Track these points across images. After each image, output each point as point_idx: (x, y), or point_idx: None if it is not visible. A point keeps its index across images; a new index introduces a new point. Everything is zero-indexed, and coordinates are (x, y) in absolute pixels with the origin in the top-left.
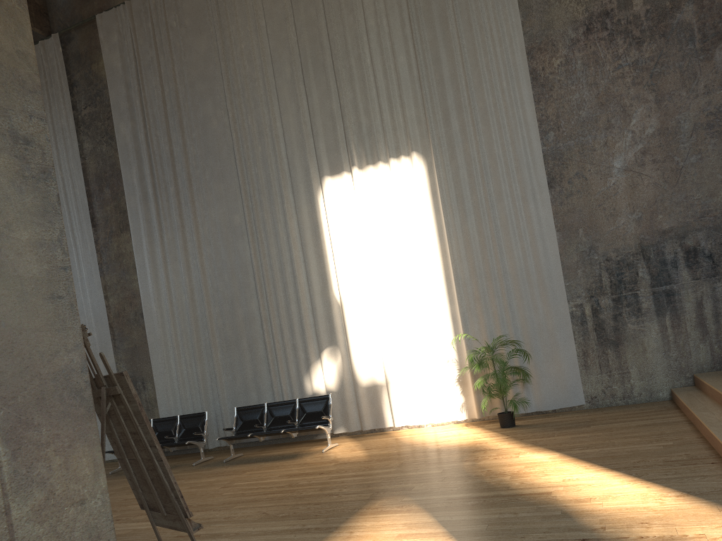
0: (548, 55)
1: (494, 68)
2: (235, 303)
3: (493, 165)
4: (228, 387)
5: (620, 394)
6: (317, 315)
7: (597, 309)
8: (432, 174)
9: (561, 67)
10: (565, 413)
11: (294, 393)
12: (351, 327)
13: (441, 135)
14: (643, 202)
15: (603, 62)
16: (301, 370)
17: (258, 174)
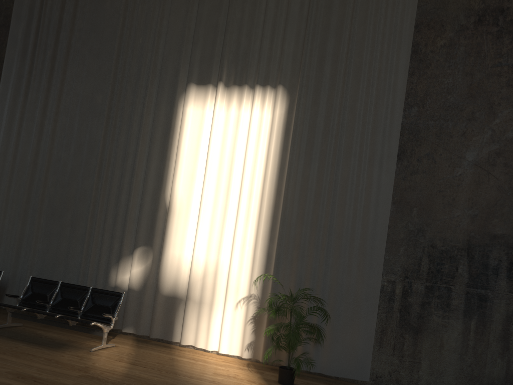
0: (435, 33)
1: (380, 29)
2: (71, 177)
3: (351, 121)
4: (40, 254)
5: (406, 382)
6: (142, 213)
7: (408, 291)
8: (291, 112)
9: (443, 48)
10: (347, 384)
11: (98, 280)
12: (170, 234)
13: (311, 78)
14: (483, 201)
15: (484, 55)
16: (111, 260)
17: (131, 62)
